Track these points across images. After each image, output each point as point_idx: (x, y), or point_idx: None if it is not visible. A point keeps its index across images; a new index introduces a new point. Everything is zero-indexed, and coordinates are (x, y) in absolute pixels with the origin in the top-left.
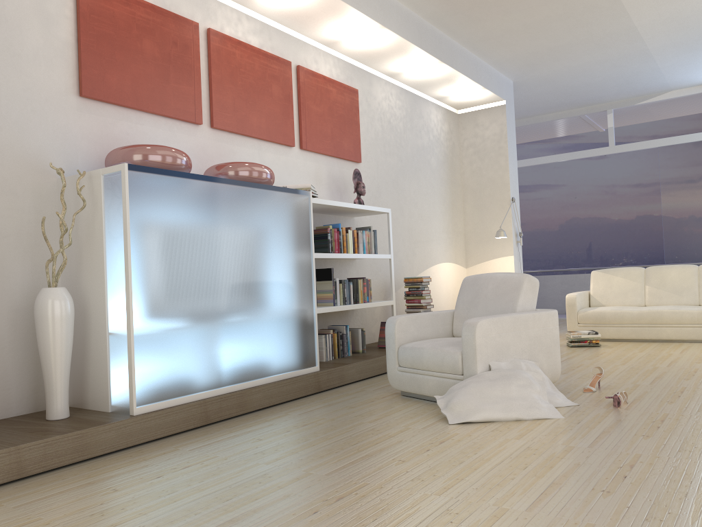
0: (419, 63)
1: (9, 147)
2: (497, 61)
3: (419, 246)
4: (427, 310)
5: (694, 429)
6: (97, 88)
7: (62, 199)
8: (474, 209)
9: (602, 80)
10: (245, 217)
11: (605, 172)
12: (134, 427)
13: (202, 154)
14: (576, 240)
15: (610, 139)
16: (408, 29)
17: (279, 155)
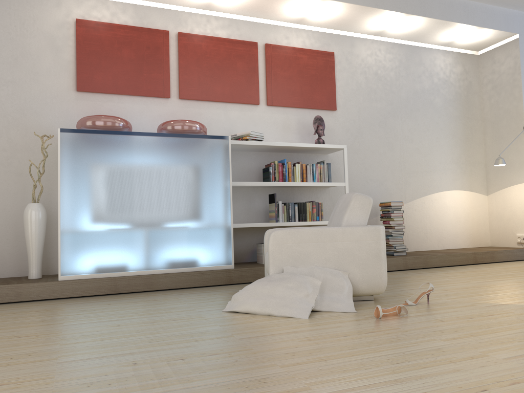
0: (389, 20)
1: (30, 125)
2: None
3: (414, 175)
4: (398, 230)
5: (367, 342)
6: (87, 84)
7: (42, 152)
8: (493, 140)
9: None
10: (159, 157)
11: None
12: (56, 287)
13: (171, 117)
14: None
15: None
16: None
17: (244, 112)
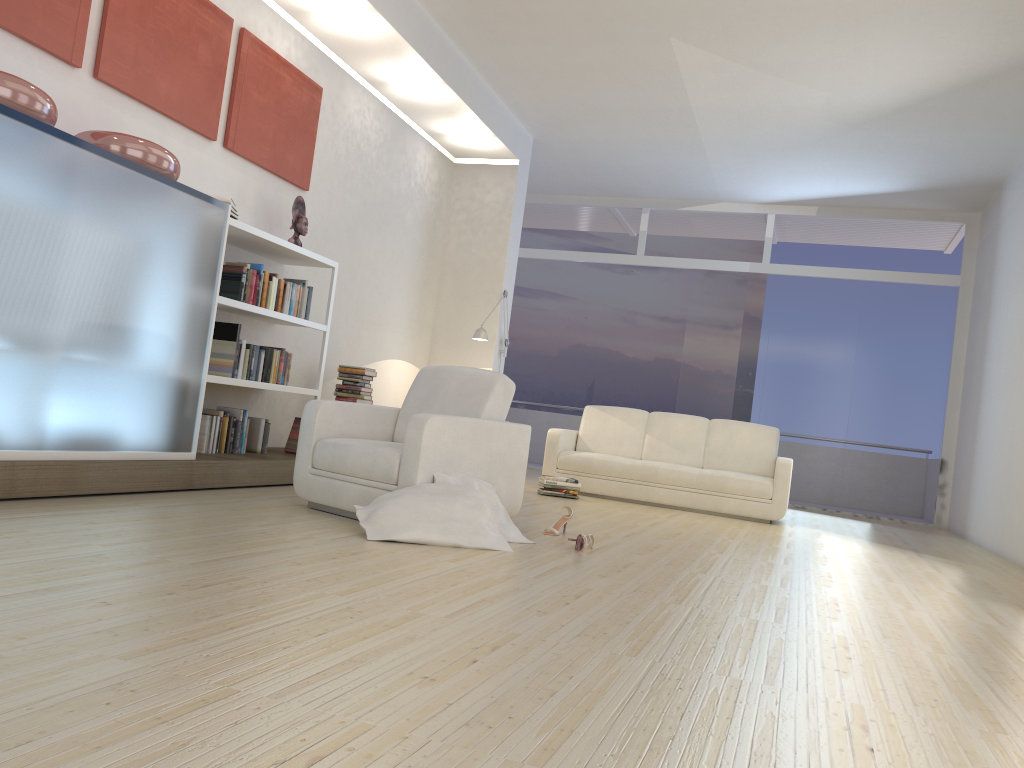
0: (414, 76)
1: None
2: (518, 104)
3: (368, 328)
4: None
5: (658, 577)
6: None
7: None
8: (452, 297)
9: (642, 167)
10: (126, 214)
11: (628, 293)
12: None
13: (72, 111)
14: (577, 374)
15: (640, 246)
16: (409, 24)
17: (190, 147)
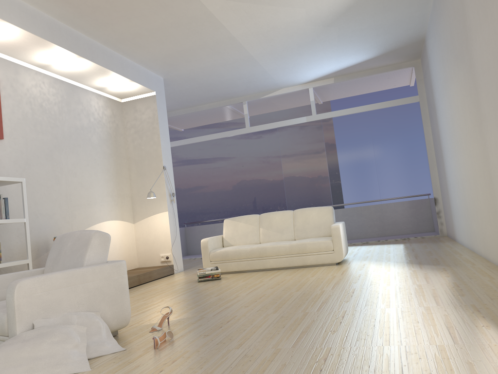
0: (60, 56)
1: None
2: (141, 60)
3: (79, 208)
4: None
5: (189, 370)
6: None
7: None
8: (137, 176)
9: (230, 79)
10: None
11: (262, 147)
12: None
13: None
14: (245, 196)
15: (246, 122)
16: (36, 25)
17: None
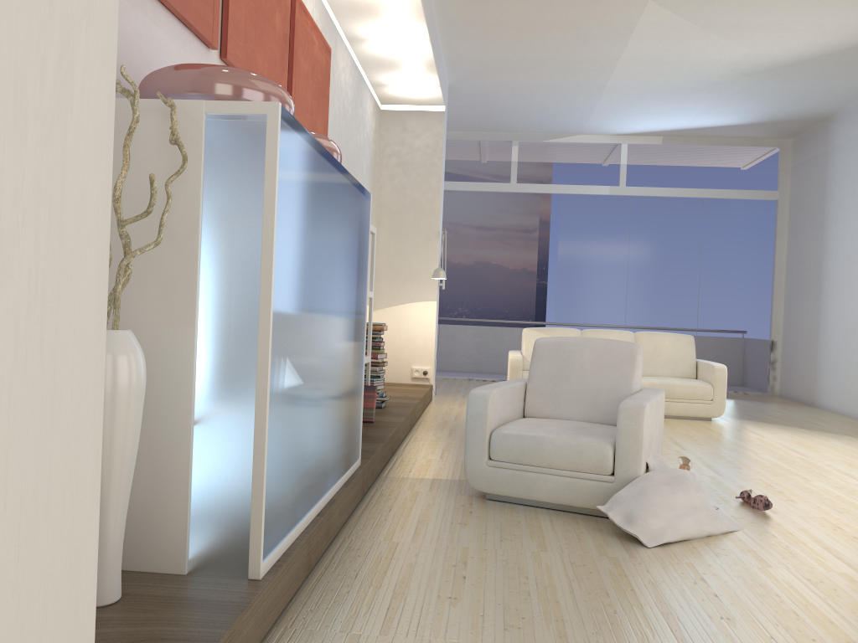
0: (402, 34)
1: None
2: (456, 55)
3: None
4: (380, 368)
5: None
6: None
7: (127, 146)
8: (391, 237)
9: (533, 107)
10: (340, 225)
11: (451, 207)
12: (267, 603)
13: None
14: None
15: (513, 175)
16: None
17: None
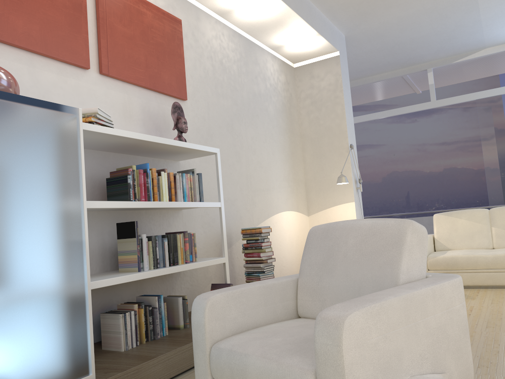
0: None
1: None
2: (330, 8)
3: (259, 194)
4: (268, 264)
5: None
6: None
7: None
8: (314, 158)
9: (426, 35)
10: None
11: (417, 133)
12: None
13: None
14: (397, 190)
15: (431, 95)
16: None
17: (65, 77)
